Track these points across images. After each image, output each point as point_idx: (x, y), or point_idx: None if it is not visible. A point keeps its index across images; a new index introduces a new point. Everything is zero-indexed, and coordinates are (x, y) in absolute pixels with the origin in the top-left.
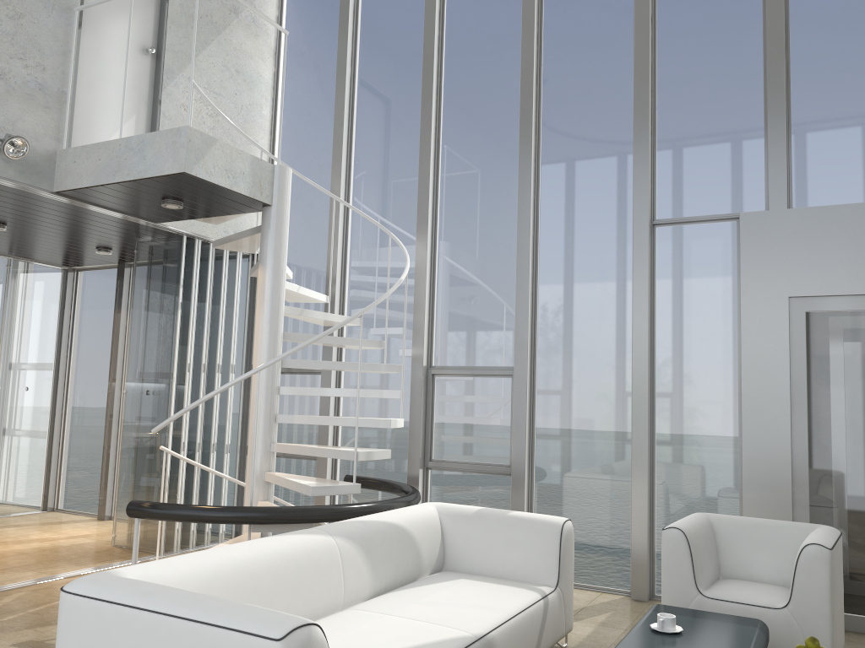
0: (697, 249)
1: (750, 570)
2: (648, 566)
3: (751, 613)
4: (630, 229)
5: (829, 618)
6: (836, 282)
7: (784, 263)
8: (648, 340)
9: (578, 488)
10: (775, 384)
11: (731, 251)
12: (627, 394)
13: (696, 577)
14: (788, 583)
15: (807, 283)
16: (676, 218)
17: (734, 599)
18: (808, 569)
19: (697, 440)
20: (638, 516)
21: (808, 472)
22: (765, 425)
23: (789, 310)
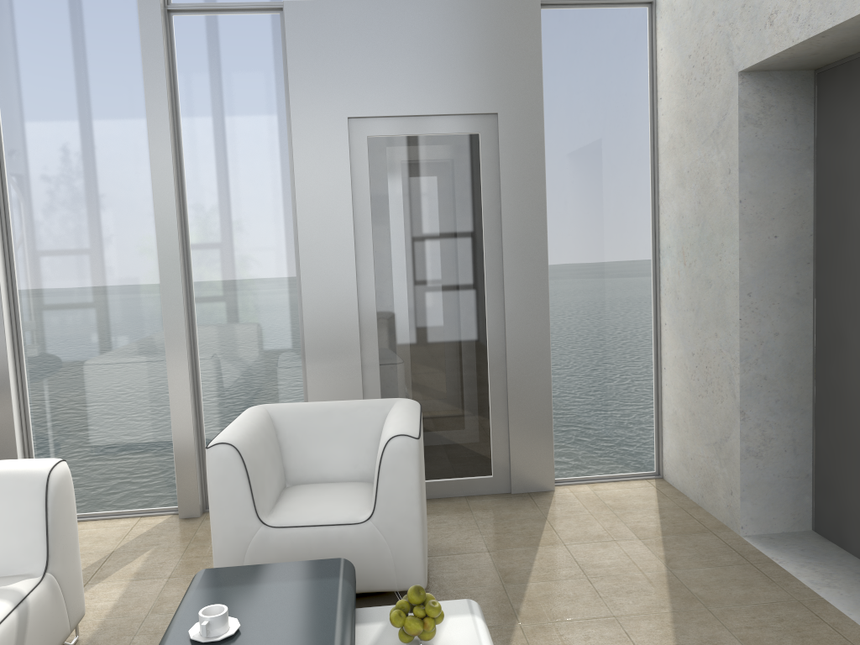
0: (231, 50)
1: (323, 469)
2: (198, 474)
3: (329, 536)
4: (136, 17)
5: (420, 522)
6: (400, 99)
7: (341, 73)
8: (174, 178)
9: (94, 389)
10: (337, 229)
11: (276, 56)
12: (152, 254)
13: (257, 504)
14: (367, 476)
15: (369, 99)
16: (200, 4)
17: (307, 522)
18: (395, 468)
19: (248, 306)
20: (180, 415)
21: (378, 332)
22: (328, 281)
23: (349, 134)
